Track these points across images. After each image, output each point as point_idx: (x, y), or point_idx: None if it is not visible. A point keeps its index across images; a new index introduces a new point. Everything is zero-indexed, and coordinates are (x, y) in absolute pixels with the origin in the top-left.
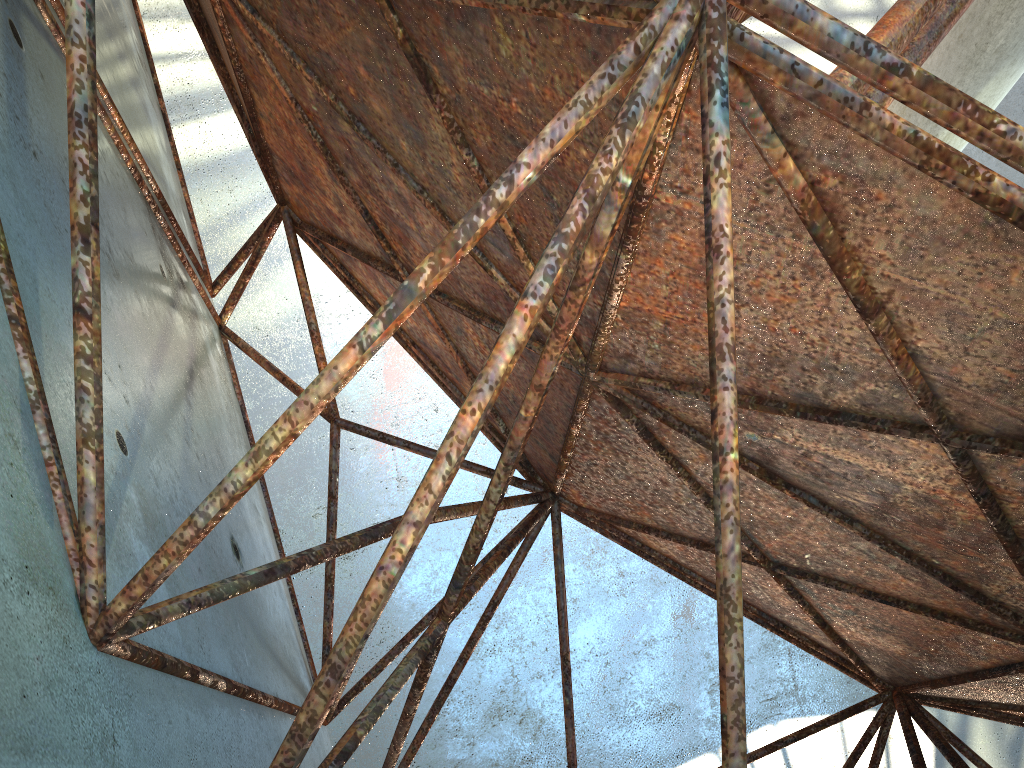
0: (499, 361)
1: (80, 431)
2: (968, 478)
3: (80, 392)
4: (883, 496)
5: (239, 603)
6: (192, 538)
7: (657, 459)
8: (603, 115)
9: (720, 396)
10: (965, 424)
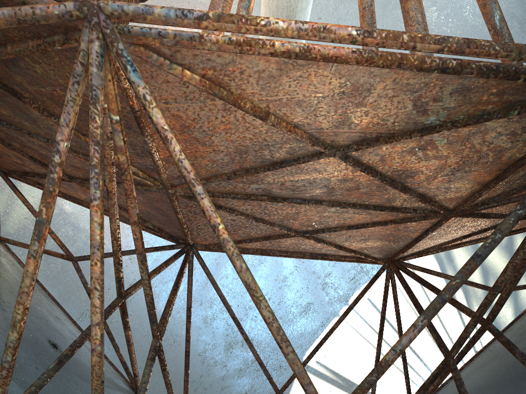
0: (95, 236)
1: None
2: (354, 165)
3: None
4: (326, 186)
5: (66, 370)
6: (7, 374)
7: (223, 212)
8: None
9: (202, 203)
10: (337, 144)
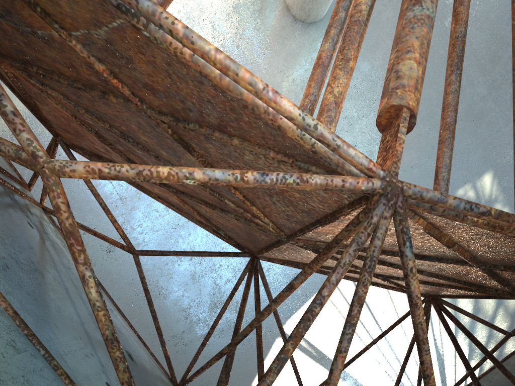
0: (335, 380)
1: None
2: (485, 272)
3: None
4: (440, 268)
5: None
6: None
7: None
8: (314, 192)
9: (424, 357)
10: (487, 262)
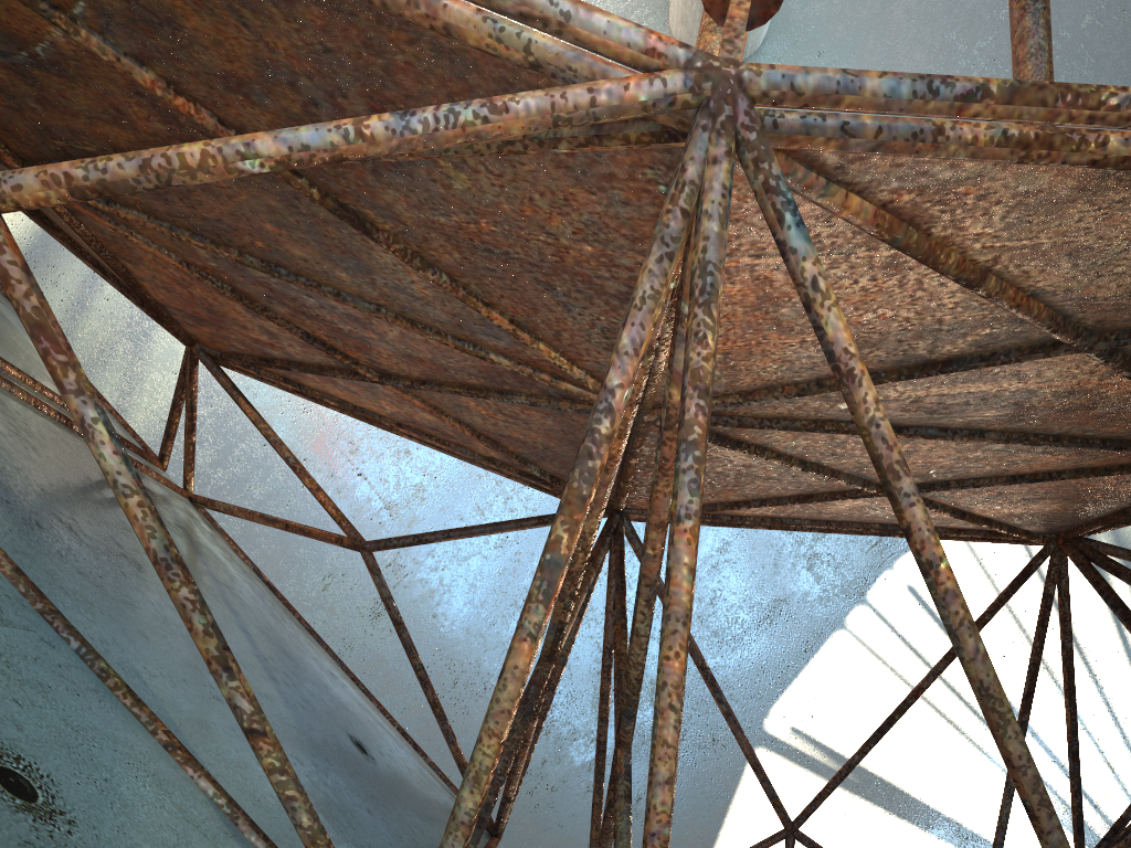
0: (681, 595)
1: (305, 835)
2: (1121, 367)
3: (288, 802)
4: (1016, 404)
5: (398, 803)
6: None
7: (736, 452)
8: (607, 216)
9: (909, 514)
10: (1107, 326)
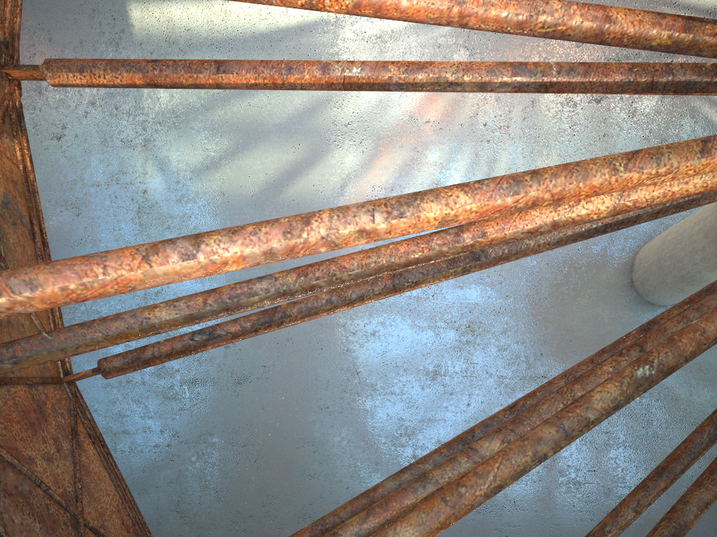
0: None
1: None
2: None
3: None
4: None
5: None
6: None
7: None
8: None
9: None
10: None
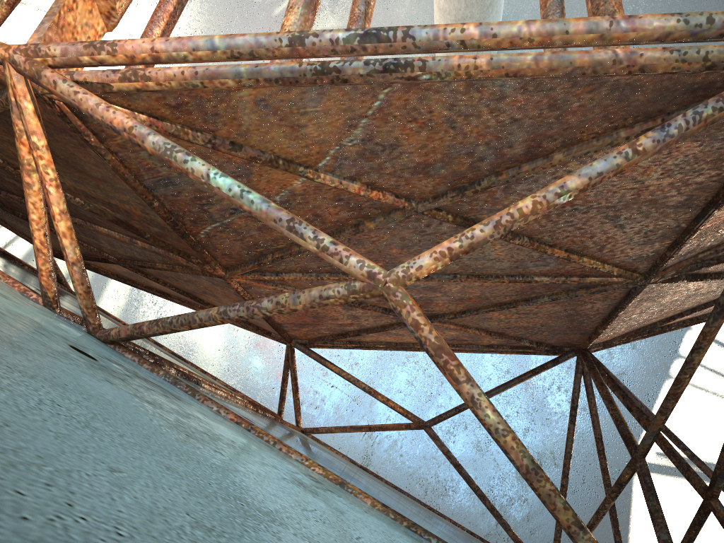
0: None
1: None
2: None
3: None
4: None
5: None
6: None
7: (696, 282)
8: (701, 152)
9: None
10: None
